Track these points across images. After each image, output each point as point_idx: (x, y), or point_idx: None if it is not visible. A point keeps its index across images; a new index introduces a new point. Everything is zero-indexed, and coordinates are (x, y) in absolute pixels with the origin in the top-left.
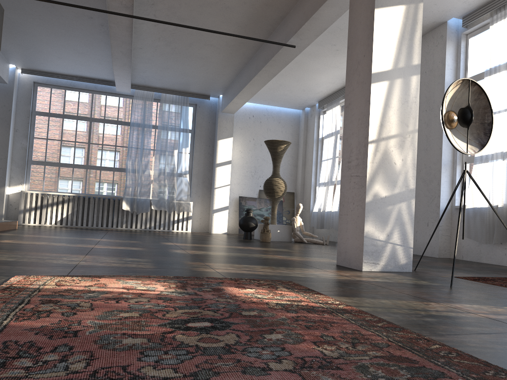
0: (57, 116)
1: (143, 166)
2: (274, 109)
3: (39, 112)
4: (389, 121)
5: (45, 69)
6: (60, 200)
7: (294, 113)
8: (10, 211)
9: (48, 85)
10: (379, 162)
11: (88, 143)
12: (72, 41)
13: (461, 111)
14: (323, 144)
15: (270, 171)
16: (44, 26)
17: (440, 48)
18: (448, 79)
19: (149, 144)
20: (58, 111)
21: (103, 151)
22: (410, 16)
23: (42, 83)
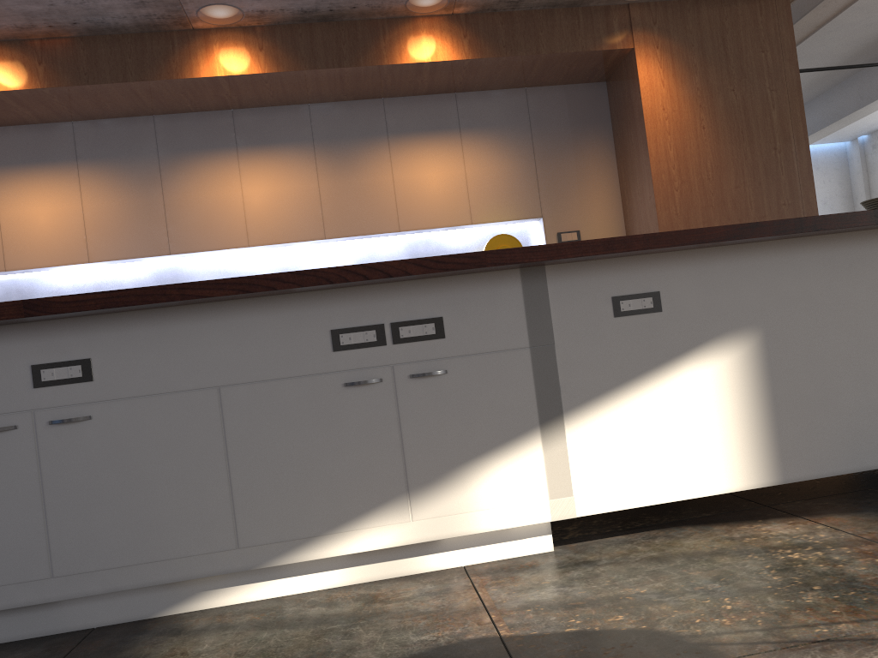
0: None
1: None
2: None
3: None
4: None
5: None
6: None
7: (837, 149)
8: None
9: None
10: None
11: None
12: None
13: None
14: None
15: None
16: None
17: None
18: None
19: None
20: None
21: None
22: None
23: None
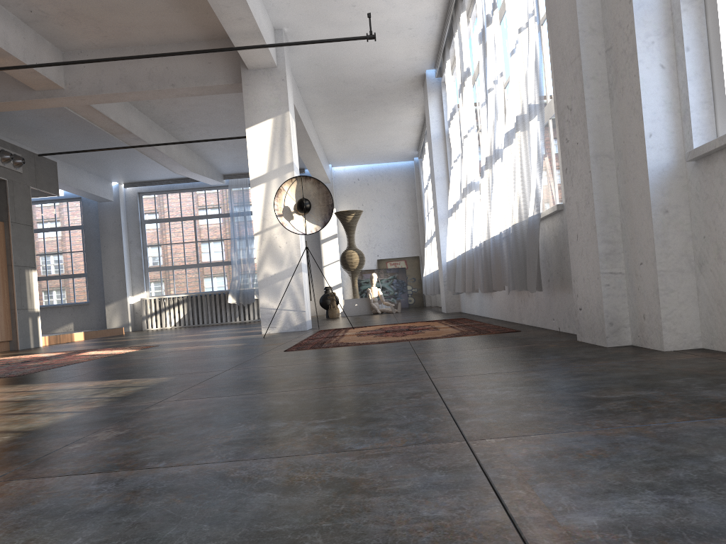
0: (163, 221)
1: (248, 255)
2: (381, 166)
3: (146, 221)
4: (271, 214)
5: (142, 179)
6: (175, 302)
7: (406, 166)
8: (137, 319)
9: (151, 193)
10: (266, 248)
11: (194, 242)
12: (141, 157)
13: (297, 202)
14: (424, 199)
15: (386, 237)
16: (111, 153)
17: (427, 100)
18: (435, 132)
19: (251, 232)
20: (163, 216)
21: (209, 247)
22: (278, 125)
23: (145, 192)
